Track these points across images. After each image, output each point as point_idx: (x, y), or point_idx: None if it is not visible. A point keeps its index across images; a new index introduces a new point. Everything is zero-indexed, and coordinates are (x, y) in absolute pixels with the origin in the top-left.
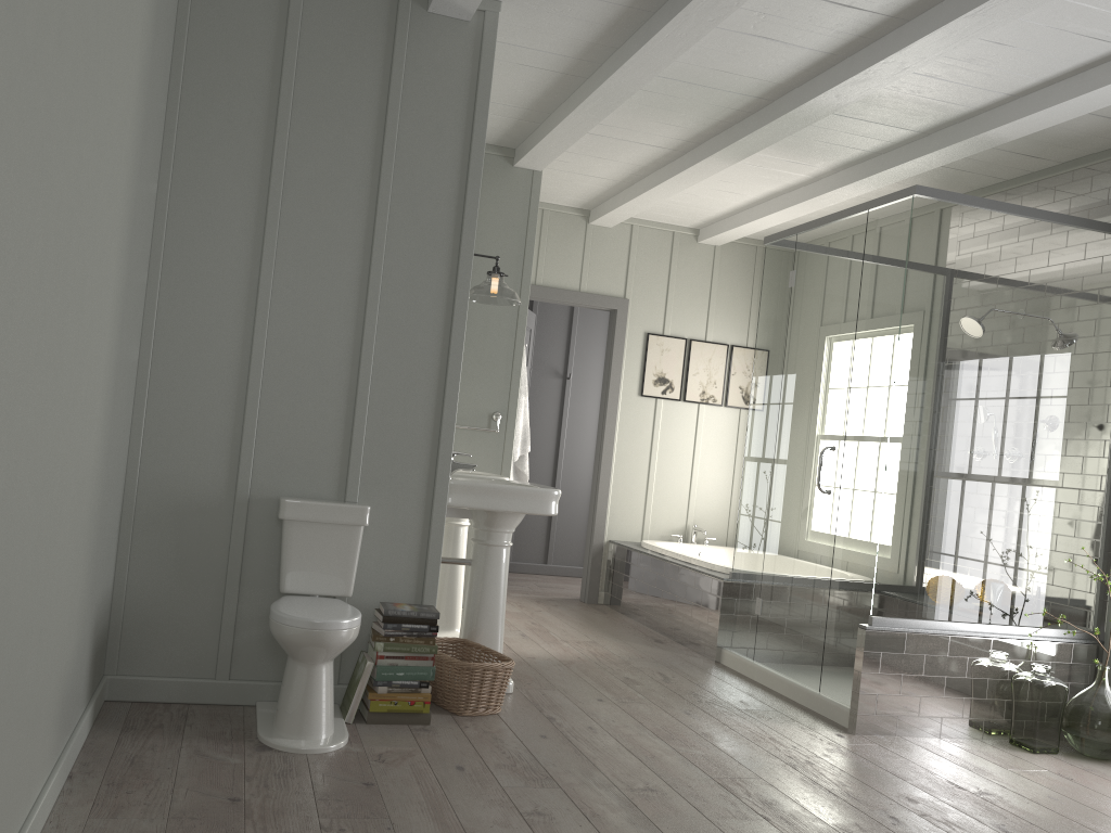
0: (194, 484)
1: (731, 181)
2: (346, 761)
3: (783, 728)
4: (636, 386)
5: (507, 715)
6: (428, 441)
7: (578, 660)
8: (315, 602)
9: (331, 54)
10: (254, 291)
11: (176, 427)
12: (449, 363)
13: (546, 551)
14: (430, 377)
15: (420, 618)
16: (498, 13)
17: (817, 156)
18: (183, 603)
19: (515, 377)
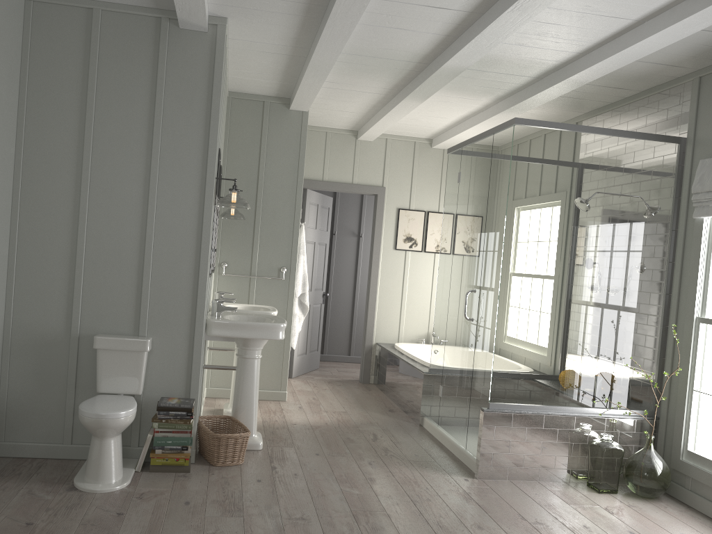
0: (45, 327)
1: (434, 111)
2: (117, 498)
3: (430, 474)
4: (392, 243)
5: (246, 465)
6: (190, 297)
7: (325, 425)
8: (113, 399)
9: (119, 60)
10: (77, 209)
11: (33, 294)
12: (201, 249)
13: (349, 347)
14: (190, 258)
15: (181, 408)
16: (225, 25)
17: (479, 94)
18: (42, 399)
19: (295, 244)
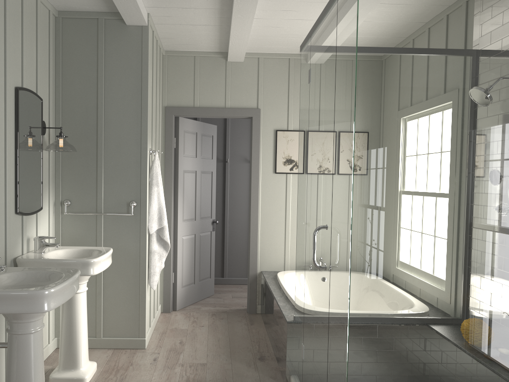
0: None
1: (291, 9)
2: None
3: None
4: (271, 167)
5: None
6: None
7: None
8: None
9: None
10: None
11: None
12: None
13: None
14: None
15: None
16: None
17: None
18: None
19: (143, 175)
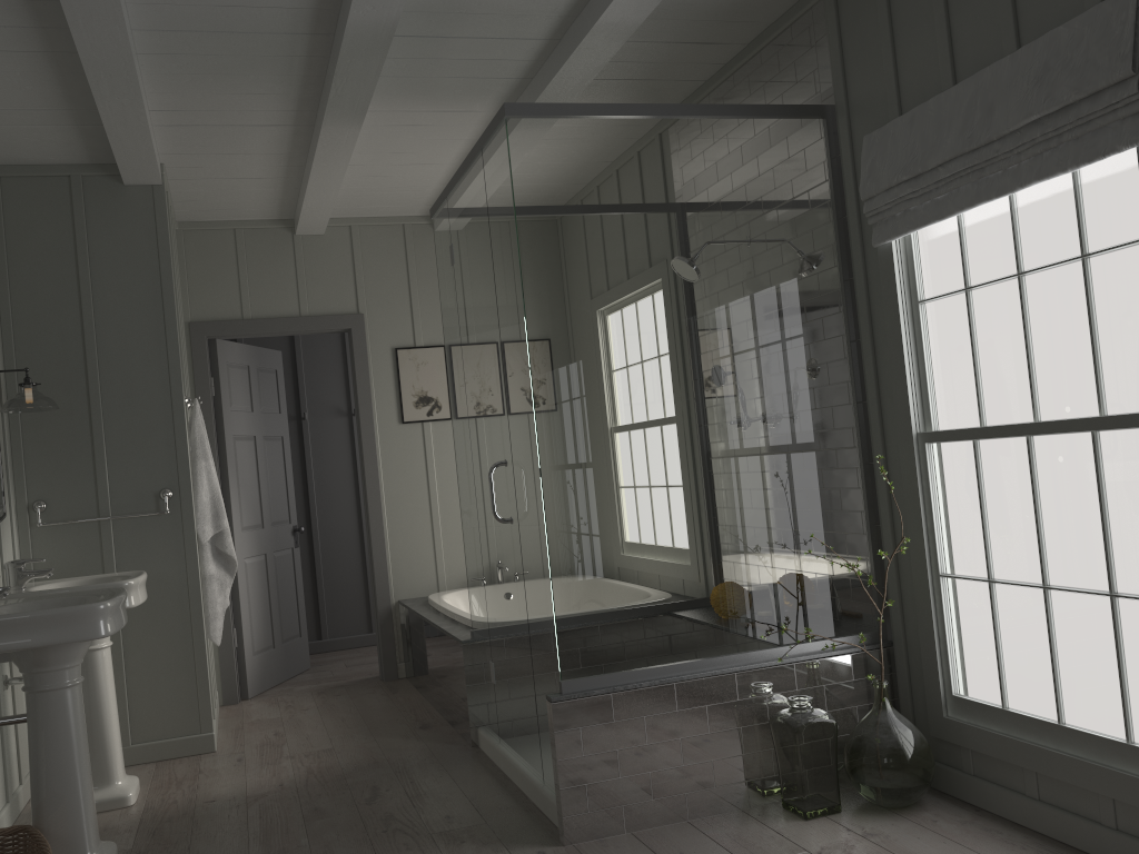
0: None
1: (405, 151)
2: None
3: None
4: (394, 413)
5: None
6: None
7: (277, 788)
8: None
9: None
10: None
11: None
12: None
13: (369, 618)
14: None
15: None
16: None
17: (464, 98)
18: None
19: (181, 441)
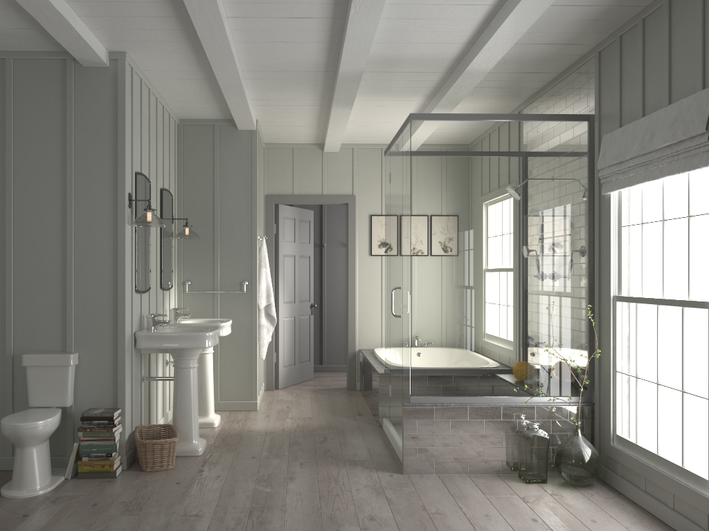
0: None
1: (378, 116)
2: (32, 502)
3: (356, 471)
4: (367, 250)
5: (175, 470)
6: (111, 313)
7: (281, 430)
8: (38, 412)
9: (32, 102)
10: (4, 240)
11: None
12: (118, 267)
13: None
14: (108, 276)
15: (103, 417)
16: (125, 59)
17: (406, 95)
18: None
19: (254, 258)
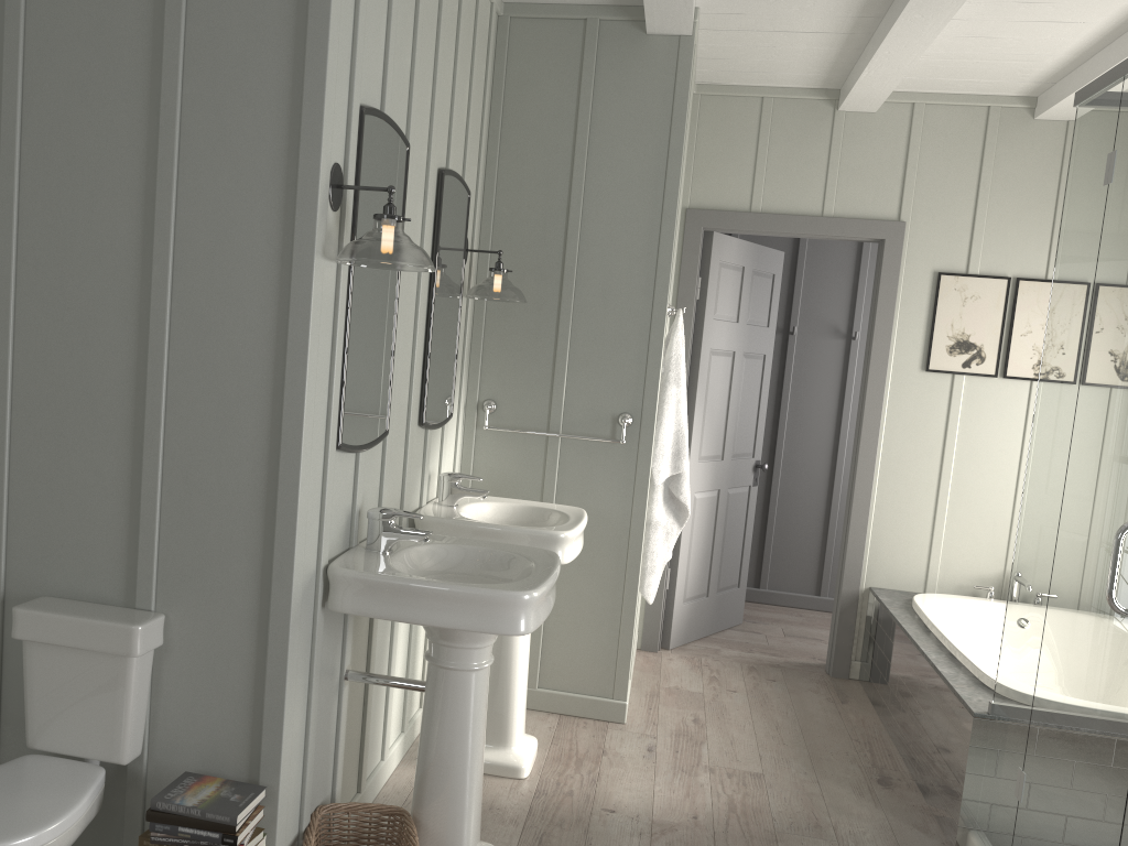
0: None
1: None
2: None
3: None
4: (917, 356)
5: None
6: (258, 515)
7: (689, 822)
8: (37, 780)
9: None
10: None
11: None
12: (285, 383)
13: (819, 578)
14: (257, 408)
15: (207, 821)
16: None
17: None
18: None
19: (653, 361)
